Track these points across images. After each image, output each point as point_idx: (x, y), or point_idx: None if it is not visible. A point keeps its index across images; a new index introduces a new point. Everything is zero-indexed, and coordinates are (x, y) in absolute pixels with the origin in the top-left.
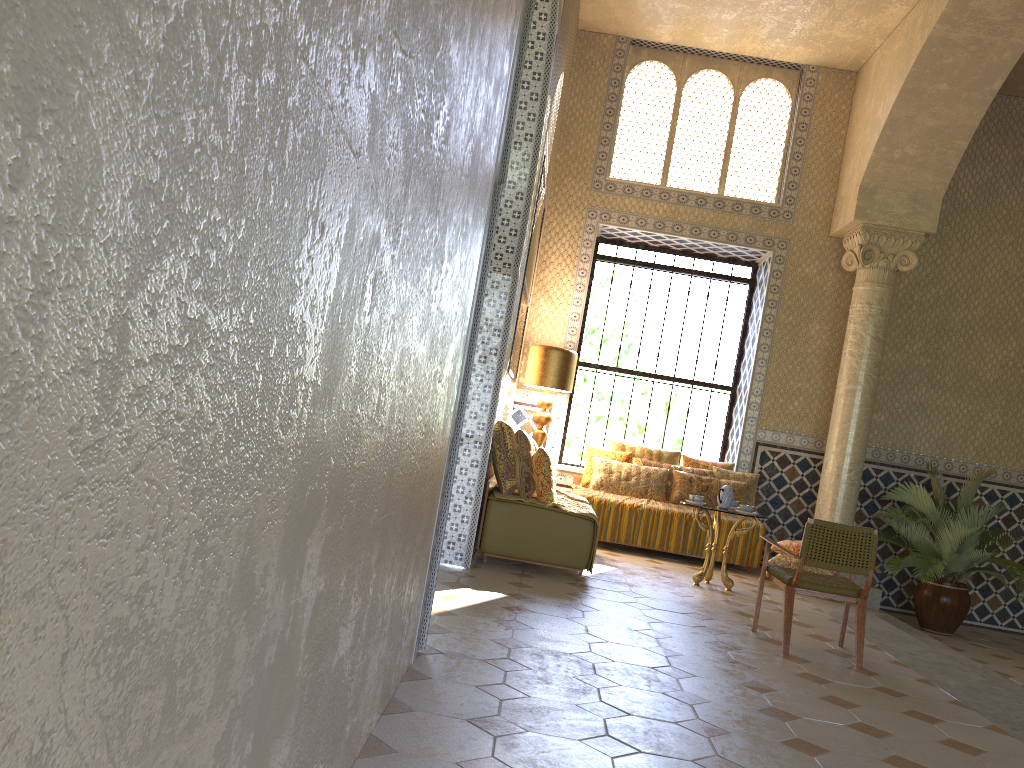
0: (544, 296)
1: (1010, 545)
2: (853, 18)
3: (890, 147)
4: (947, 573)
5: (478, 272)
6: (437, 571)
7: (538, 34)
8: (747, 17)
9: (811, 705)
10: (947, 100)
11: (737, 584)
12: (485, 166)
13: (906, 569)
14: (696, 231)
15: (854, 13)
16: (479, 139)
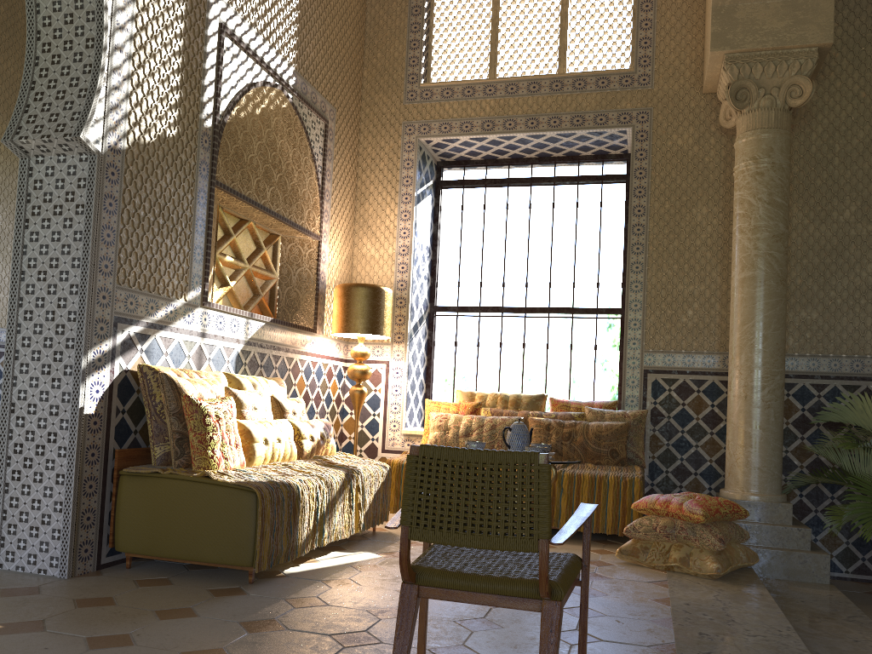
0: (367, 233)
1: None
2: None
3: None
4: None
5: None
6: None
7: None
8: None
9: None
10: None
11: None
12: None
13: None
14: (533, 123)
15: None
16: None
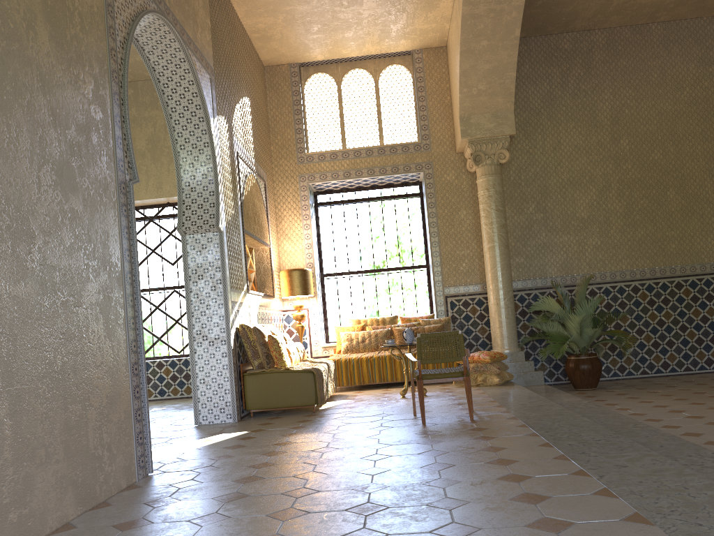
0: (285, 238)
1: (628, 320)
2: (423, 15)
3: (469, 88)
4: (582, 349)
5: (120, 236)
6: (148, 422)
7: (189, 82)
8: (360, 32)
9: (407, 448)
10: (491, 50)
11: (436, 390)
12: (91, 175)
13: (564, 353)
14: (371, 172)
15: (422, 12)
16: (65, 162)
